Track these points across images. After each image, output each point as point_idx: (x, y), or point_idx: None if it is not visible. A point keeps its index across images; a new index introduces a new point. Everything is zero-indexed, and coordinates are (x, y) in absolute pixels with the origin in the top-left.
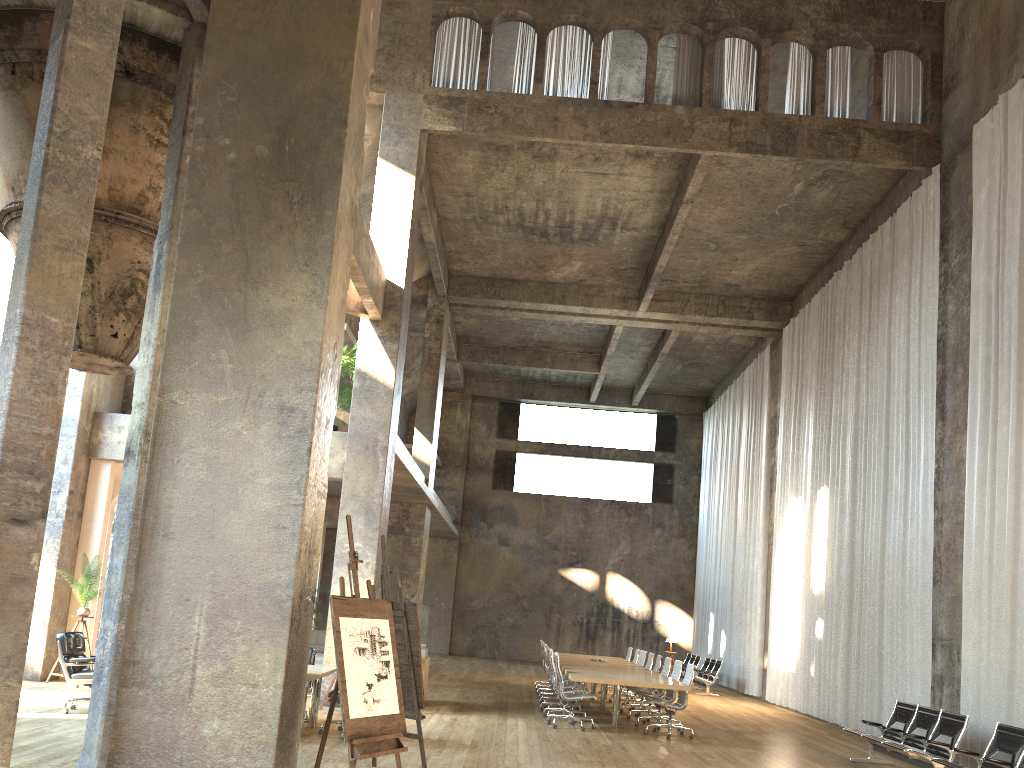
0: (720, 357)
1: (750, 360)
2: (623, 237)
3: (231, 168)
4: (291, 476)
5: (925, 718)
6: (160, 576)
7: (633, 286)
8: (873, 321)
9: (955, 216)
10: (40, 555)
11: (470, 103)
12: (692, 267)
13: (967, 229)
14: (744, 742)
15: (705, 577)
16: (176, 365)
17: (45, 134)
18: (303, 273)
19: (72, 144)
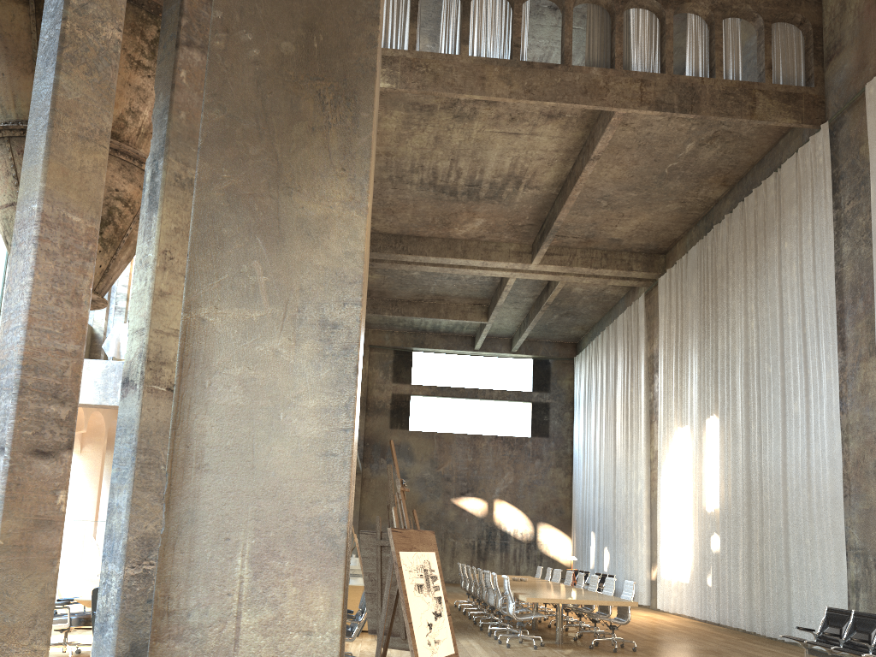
0: (593, 307)
1: (621, 308)
2: (525, 195)
3: (255, 65)
4: (338, 398)
5: (864, 623)
6: (195, 513)
7: (527, 242)
8: (760, 265)
9: (846, 167)
10: (67, 493)
11: (402, 62)
12: (582, 223)
13: (860, 177)
14: (681, 652)
15: (583, 501)
16: (203, 278)
17: (60, 7)
18: (340, 178)
19: (91, 20)
